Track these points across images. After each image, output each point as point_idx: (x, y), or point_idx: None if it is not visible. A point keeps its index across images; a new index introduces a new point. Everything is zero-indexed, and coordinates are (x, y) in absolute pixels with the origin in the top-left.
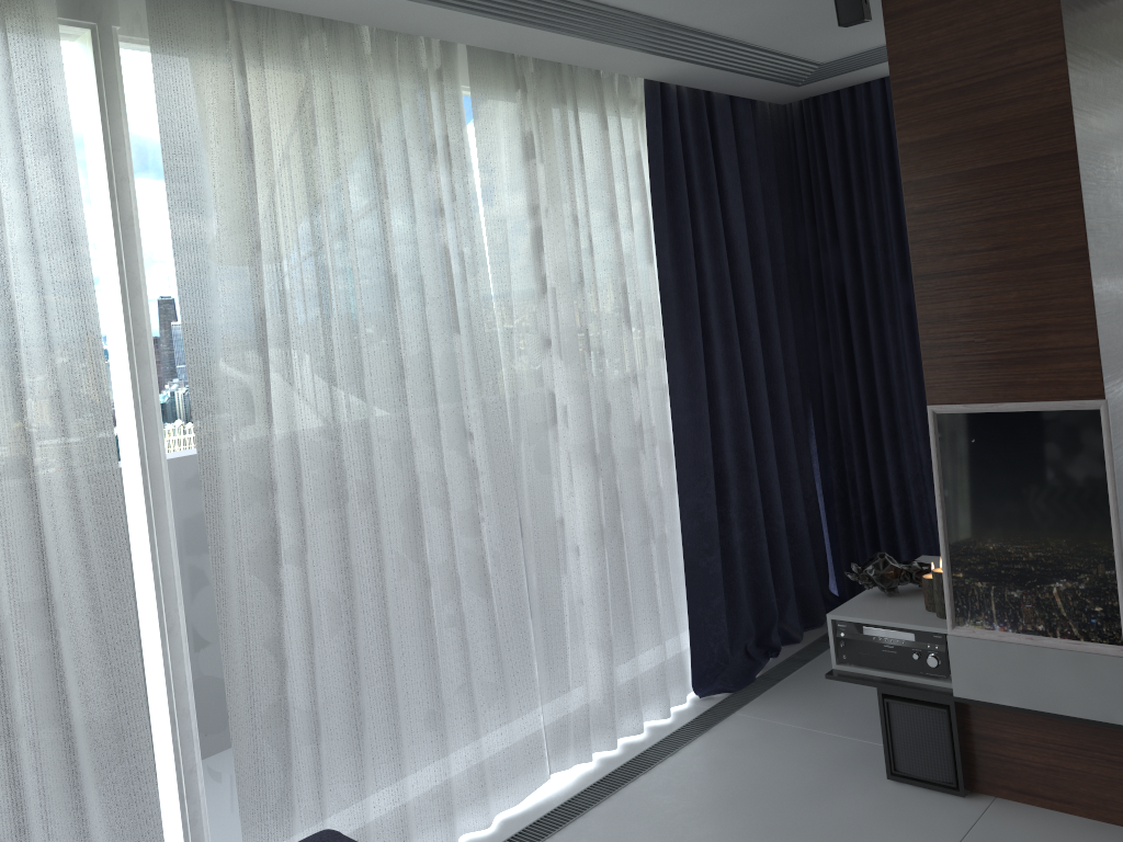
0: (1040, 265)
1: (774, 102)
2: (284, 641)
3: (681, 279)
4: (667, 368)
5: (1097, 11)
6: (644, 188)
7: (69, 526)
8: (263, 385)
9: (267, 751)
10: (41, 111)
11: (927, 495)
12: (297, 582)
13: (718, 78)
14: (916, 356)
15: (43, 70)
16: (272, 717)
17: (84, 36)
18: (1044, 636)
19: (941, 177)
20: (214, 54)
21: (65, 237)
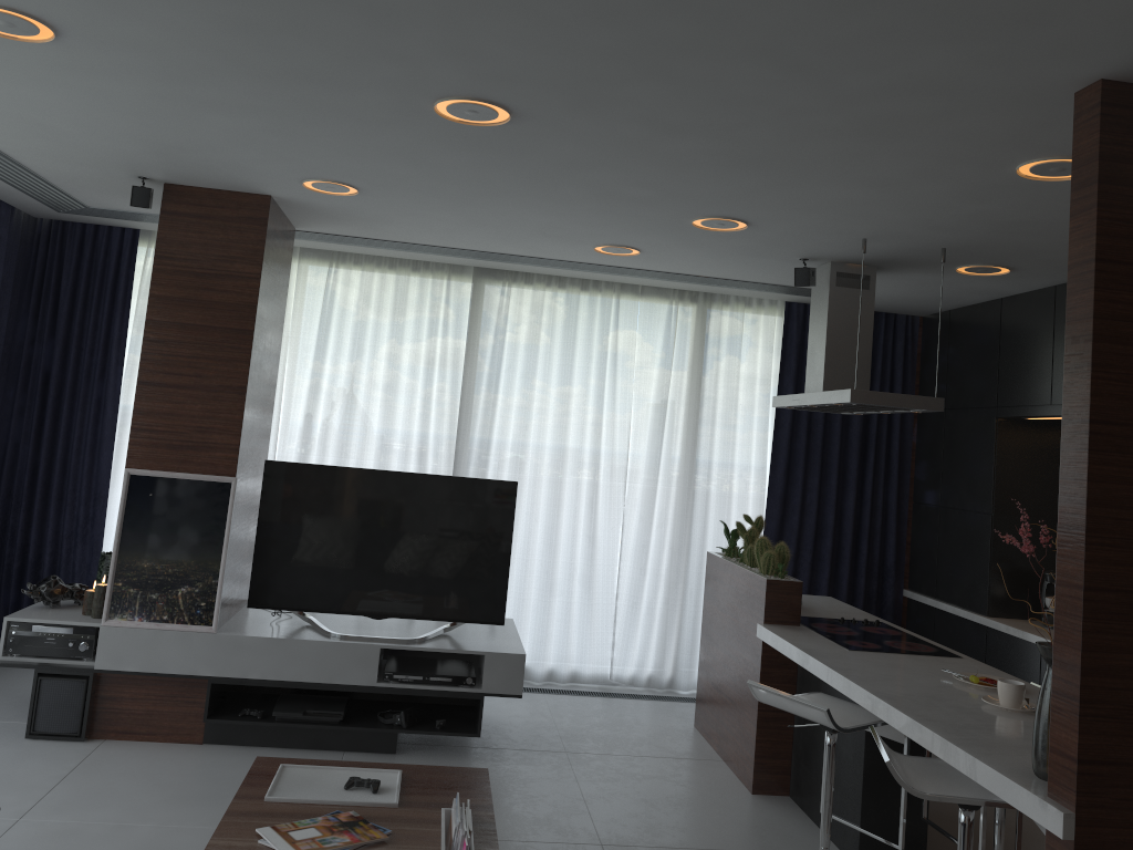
0: (219, 392)
1: (30, 214)
2: None
3: None
4: None
5: (280, 252)
6: None
7: None
8: None
9: None
10: None
11: (76, 548)
12: None
13: (2, 188)
14: (95, 439)
15: None
16: None
17: None
18: (167, 623)
19: (173, 322)
20: None
21: None
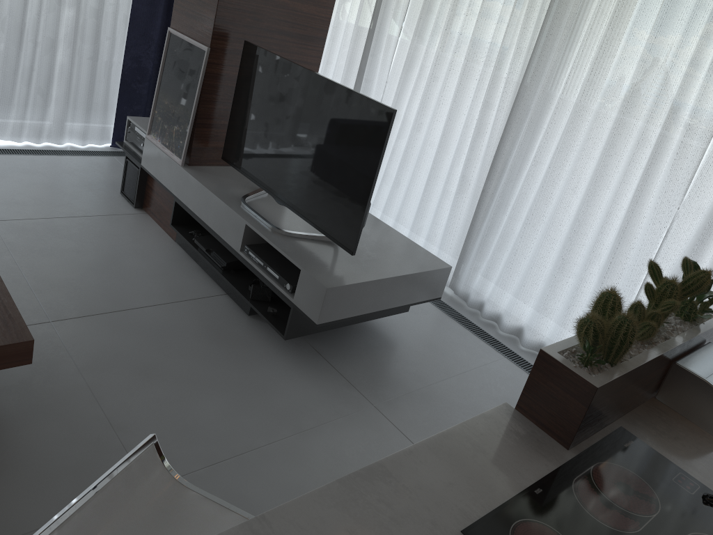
0: None
1: None
2: None
3: None
4: None
5: None
6: None
7: None
8: None
9: None
10: None
11: None
12: None
13: None
14: None
15: None
16: None
17: None
18: (167, 148)
19: None
20: None
21: None
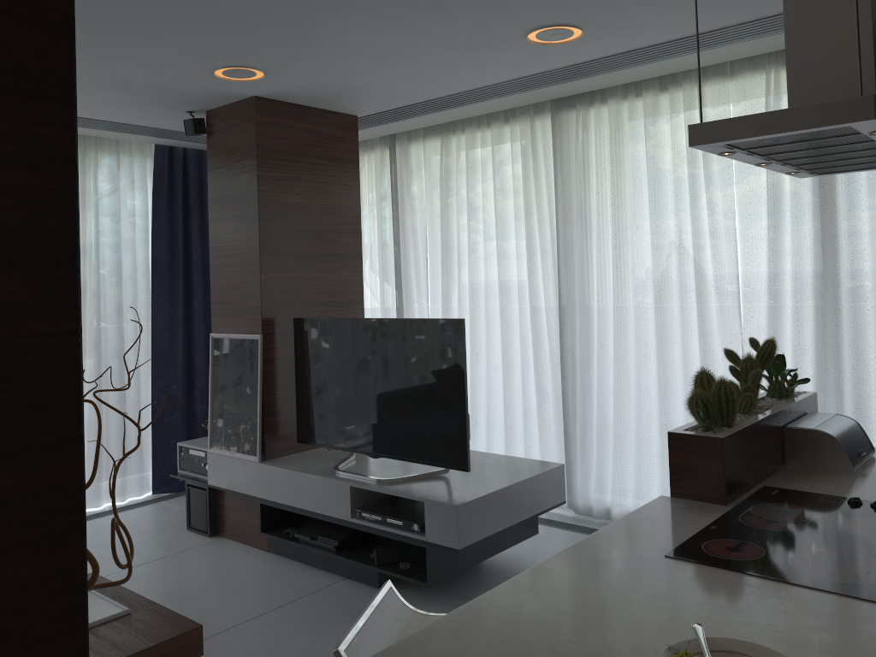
0: (246, 266)
1: None
2: None
3: (172, 256)
4: (151, 306)
5: (310, 140)
6: (146, 204)
7: None
8: None
9: None
10: None
11: None
12: None
13: (203, 145)
14: None
15: None
16: None
17: None
18: (236, 452)
19: (220, 217)
20: None
21: None
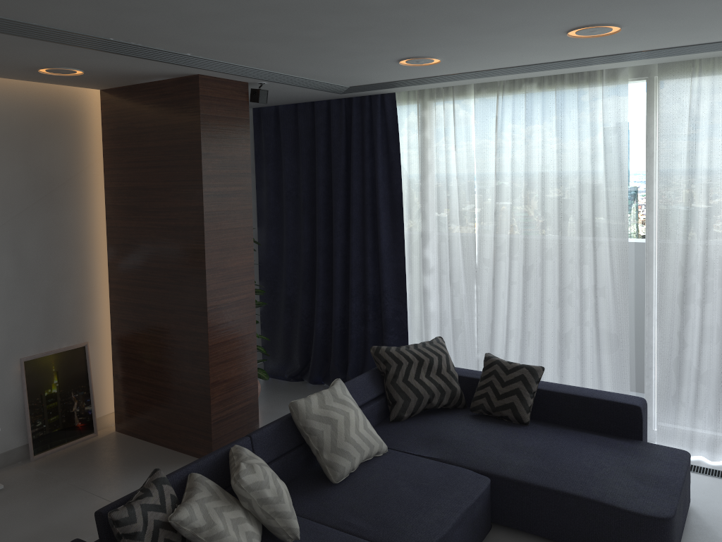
0: None
1: None
2: (682, 334)
3: None
4: None
5: None
6: None
7: (608, 264)
8: (686, 227)
9: (672, 374)
10: (615, 118)
11: None
12: (698, 314)
13: None
14: None
15: (617, 103)
16: (675, 362)
17: (645, 82)
18: None
19: None
20: (690, 82)
21: (618, 163)
